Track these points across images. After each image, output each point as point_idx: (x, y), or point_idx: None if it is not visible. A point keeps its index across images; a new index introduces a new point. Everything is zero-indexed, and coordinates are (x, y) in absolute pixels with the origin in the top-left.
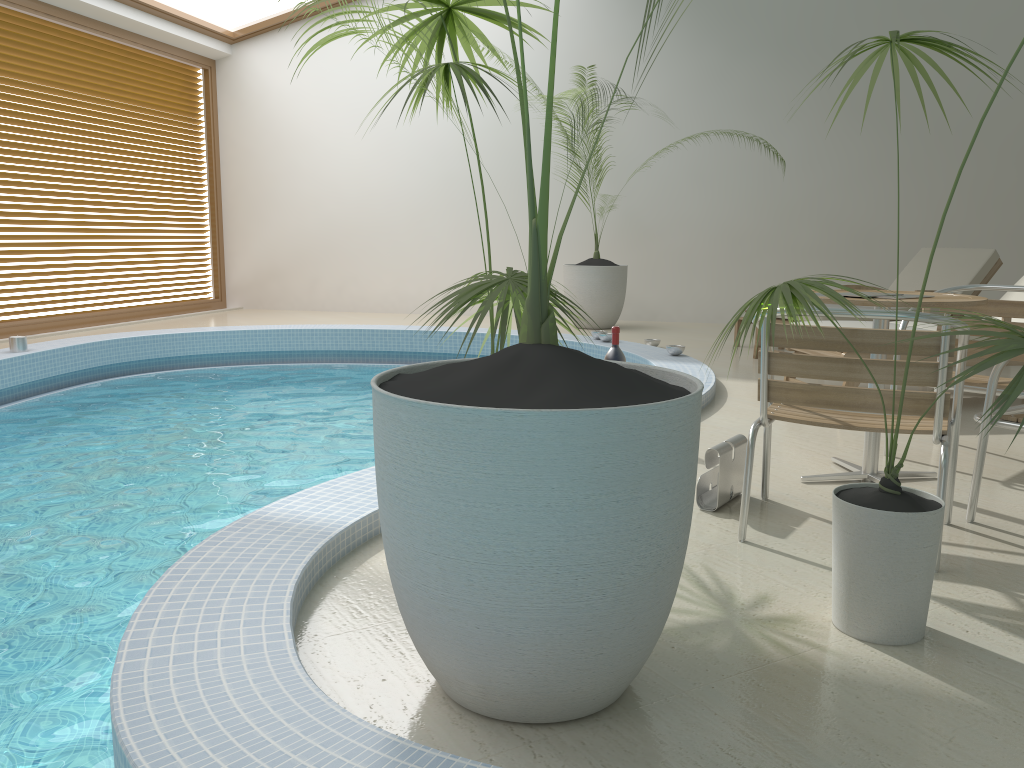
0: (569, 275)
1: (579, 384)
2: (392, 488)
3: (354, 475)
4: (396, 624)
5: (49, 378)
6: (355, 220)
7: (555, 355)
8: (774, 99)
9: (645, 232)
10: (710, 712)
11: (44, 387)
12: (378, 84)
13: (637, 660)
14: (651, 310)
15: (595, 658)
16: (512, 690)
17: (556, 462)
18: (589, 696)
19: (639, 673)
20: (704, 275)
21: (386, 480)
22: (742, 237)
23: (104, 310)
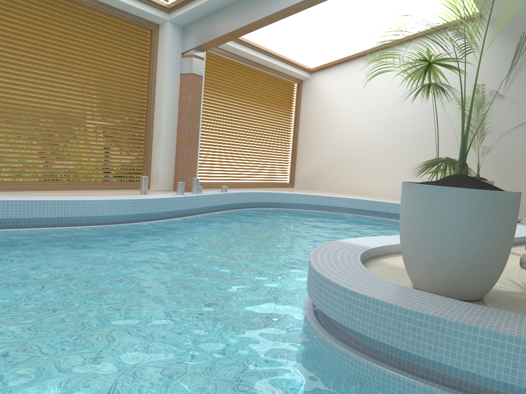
0: None
1: (475, 186)
2: (408, 213)
3: (371, 237)
4: (395, 274)
5: (232, 204)
6: (356, 152)
7: (467, 177)
8: None
9: (505, 166)
10: (515, 308)
11: (230, 207)
12: (374, 91)
13: (488, 282)
14: None
15: (473, 275)
16: (442, 283)
17: (466, 205)
18: (469, 291)
19: (488, 297)
20: None
21: (405, 211)
22: None
23: (247, 182)
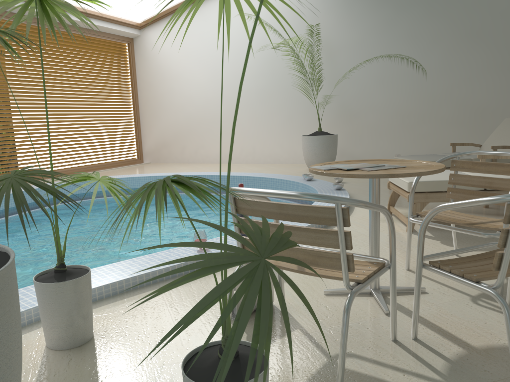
0: (303, 141)
1: None
2: None
3: (31, 287)
4: None
5: None
6: (201, 115)
7: None
8: (424, 34)
9: (352, 114)
10: None
11: (16, 211)
12: (210, 44)
13: None
14: (357, 158)
15: None
16: None
17: None
18: None
19: None
20: (386, 137)
21: None
22: (408, 115)
23: (75, 167)
